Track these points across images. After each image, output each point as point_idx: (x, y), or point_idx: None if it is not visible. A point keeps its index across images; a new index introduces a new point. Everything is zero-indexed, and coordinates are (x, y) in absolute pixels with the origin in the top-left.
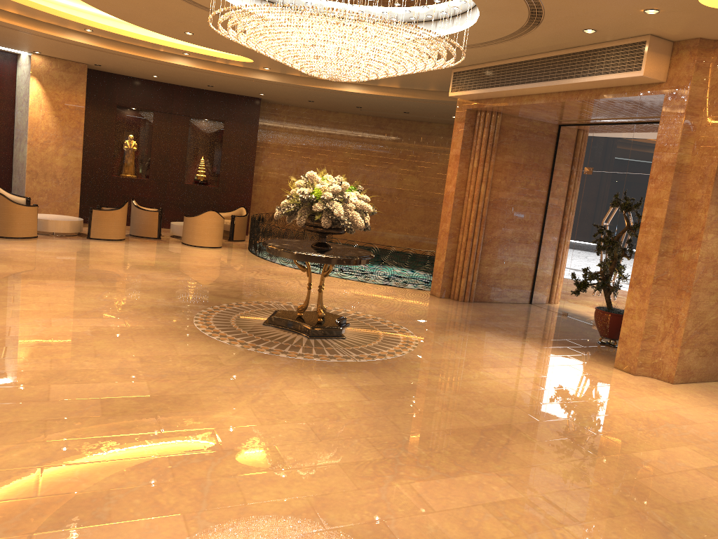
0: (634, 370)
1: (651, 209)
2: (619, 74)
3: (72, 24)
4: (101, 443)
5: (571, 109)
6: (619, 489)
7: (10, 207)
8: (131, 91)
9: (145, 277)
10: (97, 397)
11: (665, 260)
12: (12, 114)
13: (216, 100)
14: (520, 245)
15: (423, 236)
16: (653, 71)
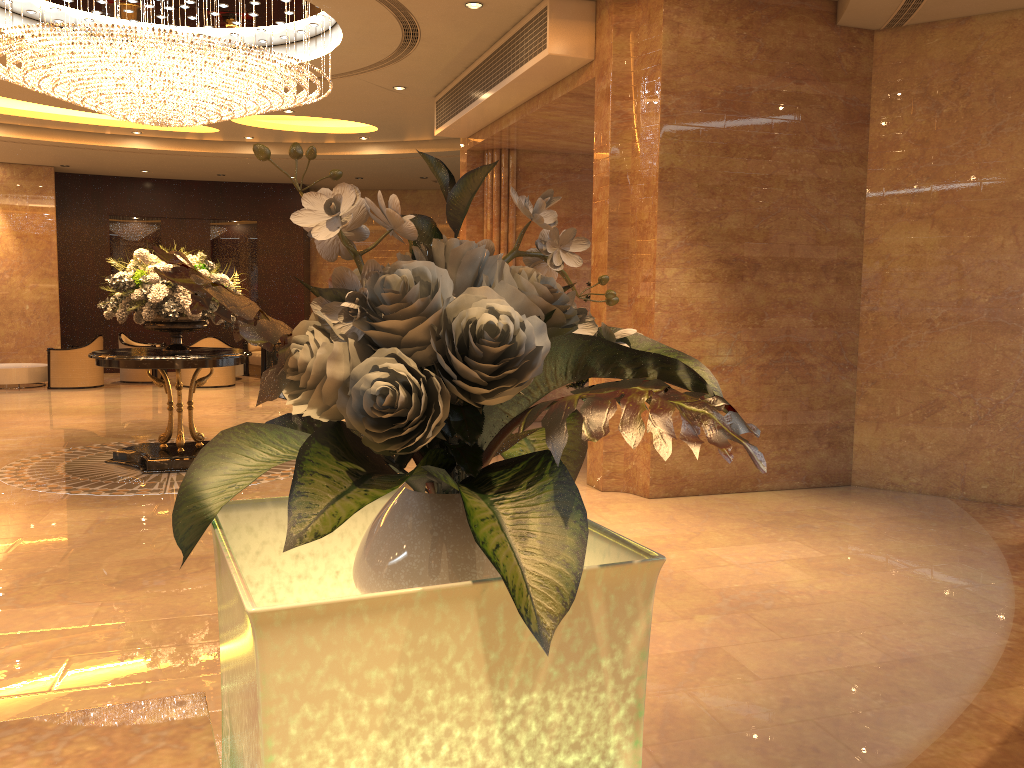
0: (601, 483)
1: (597, 244)
2: (533, 58)
3: None
4: None
5: (566, 125)
6: None
7: None
8: (127, 195)
9: (42, 423)
10: None
11: (620, 316)
12: None
13: (242, 193)
14: None
15: None
16: (567, 47)
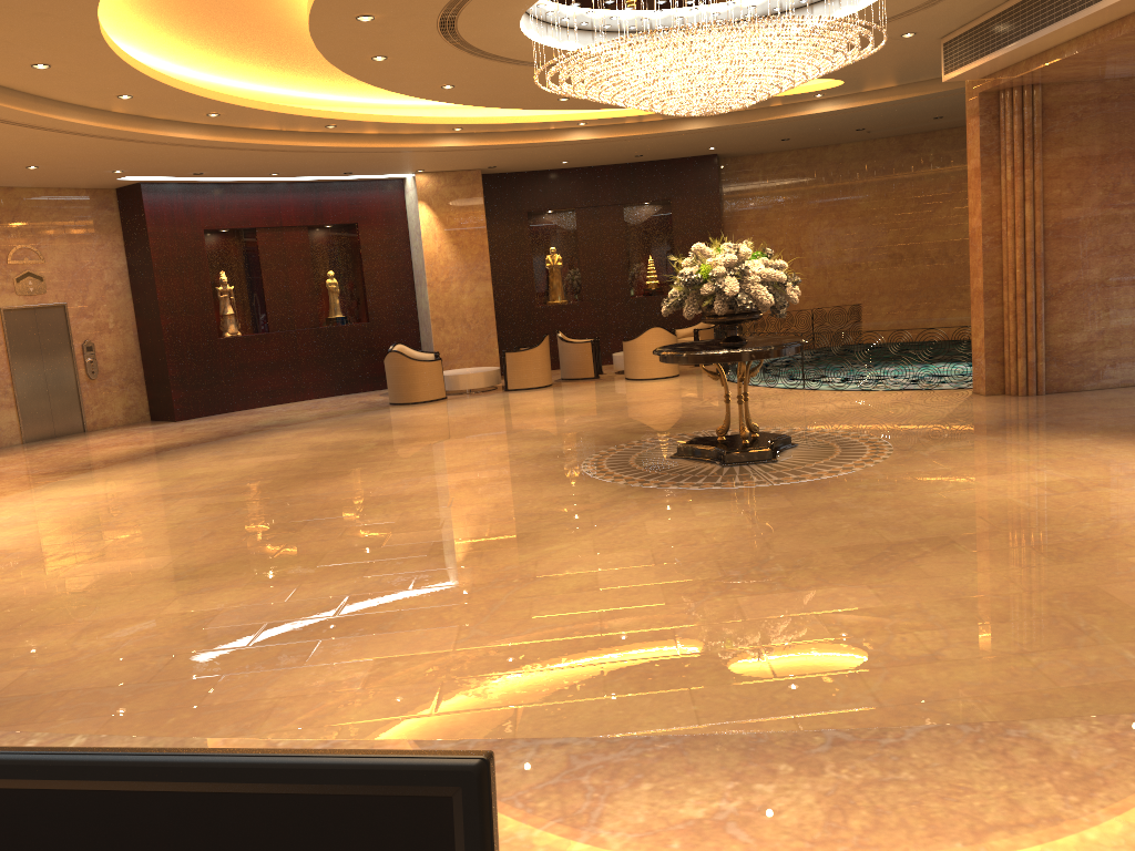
0: None
1: None
2: None
3: (437, 128)
4: (413, 577)
5: None
6: (1051, 596)
7: (410, 366)
8: (542, 189)
9: (551, 424)
10: (430, 541)
11: None
12: (408, 254)
13: (654, 172)
14: (1122, 290)
15: None
16: None
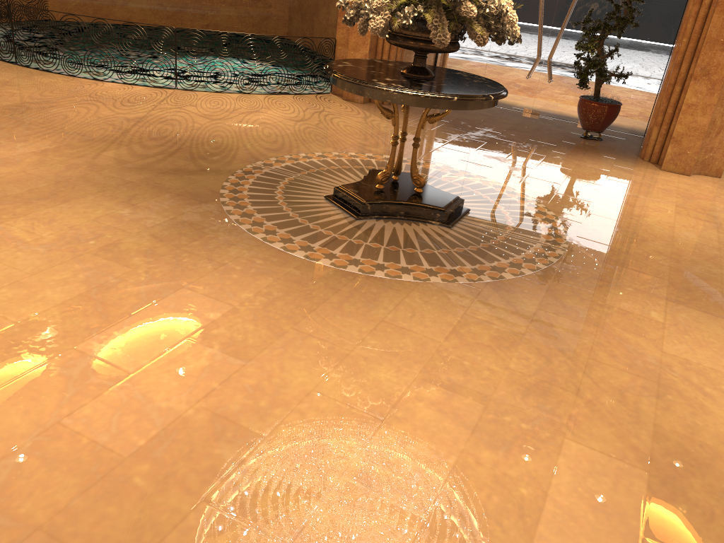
0: (690, 170)
1: None
2: None
3: None
4: None
5: None
6: None
7: None
8: None
9: None
10: (636, 537)
11: None
12: None
13: None
14: None
15: (184, 3)
16: None
